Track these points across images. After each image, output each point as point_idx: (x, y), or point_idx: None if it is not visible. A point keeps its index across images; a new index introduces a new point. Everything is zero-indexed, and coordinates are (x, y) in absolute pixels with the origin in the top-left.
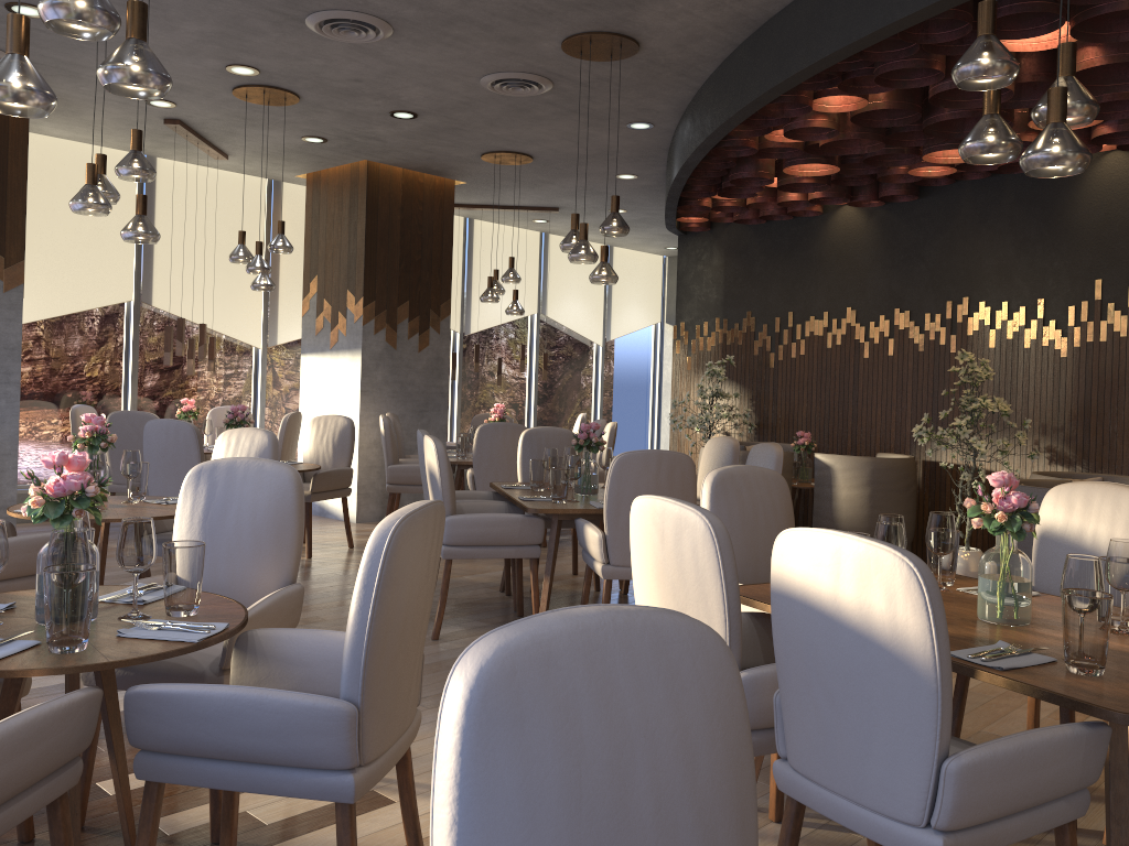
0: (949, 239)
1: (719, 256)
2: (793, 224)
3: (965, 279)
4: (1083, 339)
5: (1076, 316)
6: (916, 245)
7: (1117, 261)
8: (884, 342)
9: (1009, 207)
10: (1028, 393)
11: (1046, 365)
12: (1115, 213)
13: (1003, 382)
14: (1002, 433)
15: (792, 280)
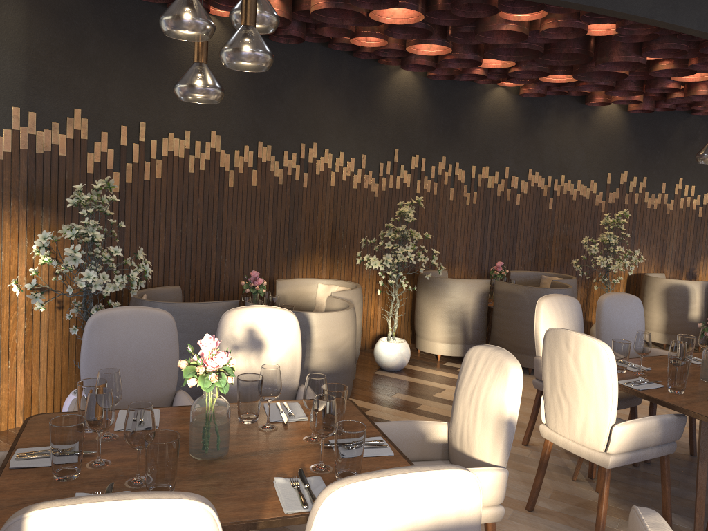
0: (304, 90)
1: (16, 4)
2: (144, 8)
3: (314, 127)
4: (387, 186)
5: (383, 170)
6: (276, 85)
7: (405, 139)
8: (249, 172)
9: (345, 80)
10: (354, 221)
11: (366, 201)
12: (405, 108)
13: (339, 213)
14: (338, 250)
15: (143, 81)
